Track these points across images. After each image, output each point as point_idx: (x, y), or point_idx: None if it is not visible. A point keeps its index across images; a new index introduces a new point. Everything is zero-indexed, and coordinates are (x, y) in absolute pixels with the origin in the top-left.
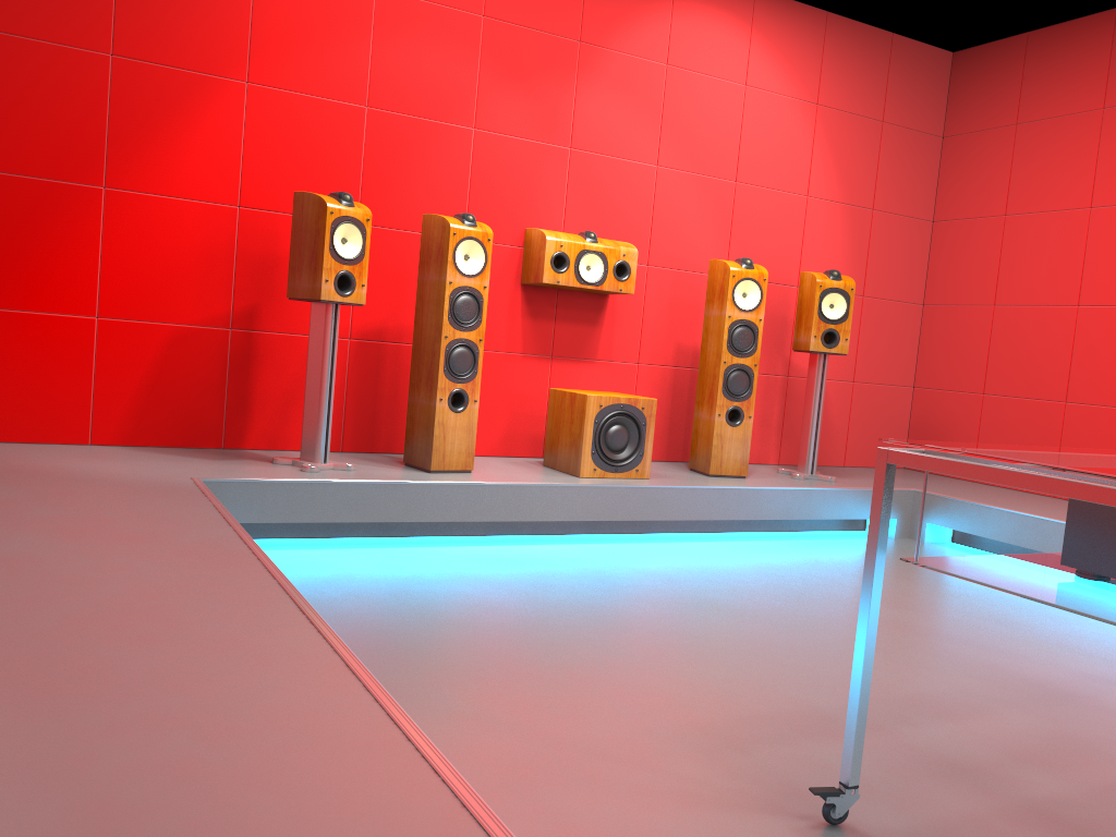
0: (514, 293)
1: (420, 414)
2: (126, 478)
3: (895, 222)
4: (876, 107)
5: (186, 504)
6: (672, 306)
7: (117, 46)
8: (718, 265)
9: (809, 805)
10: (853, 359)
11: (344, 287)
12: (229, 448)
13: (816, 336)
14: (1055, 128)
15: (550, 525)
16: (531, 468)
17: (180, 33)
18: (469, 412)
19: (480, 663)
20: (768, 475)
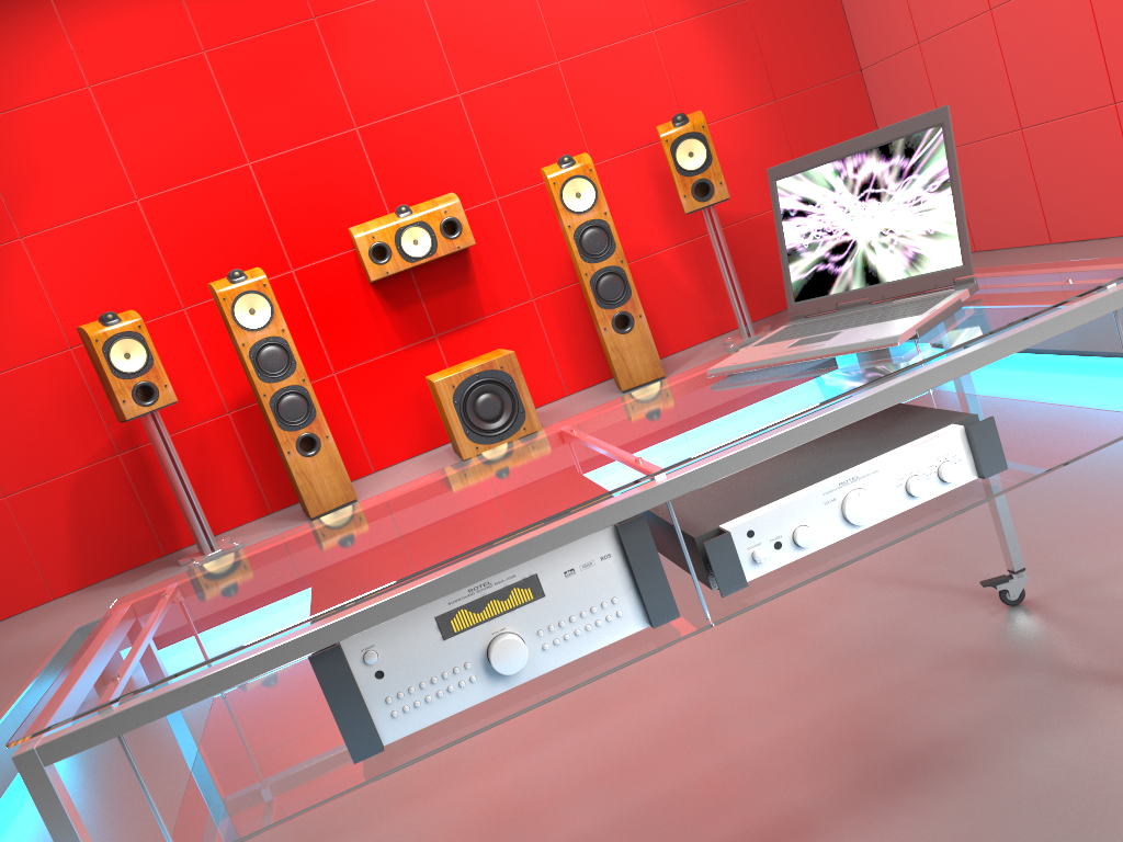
0: (368, 295)
1: (287, 468)
2: (14, 653)
3: None
4: None
5: (12, 682)
6: (546, 224)
7: None
8: (544, 174)
9: None
10: None
11: (151, 394)
12: (170, 553)
13: (686, 195)
14: None
15: None
16: (435, 462)
17: None
18: (325, 449)
19: None
20: (704, 357)
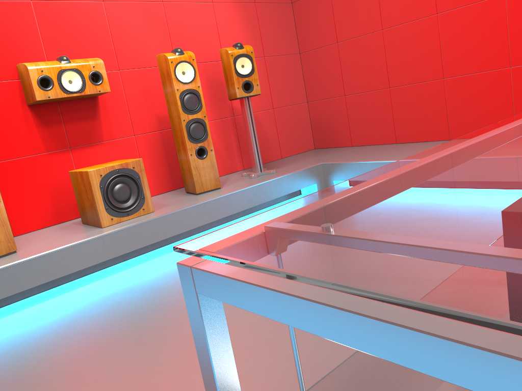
0: (25, 113)
1: None
2: None
3: (270, 8)
4: None
5: None
6: (146, 93)
7: None
8: (161, 57)
9: None
10: (269, 95)
11: None
12: None
13: (239, 87)
14: None
15: (92, 266)
16: (71, 229)
17: None
18: None
19: None
20: (236, 181)
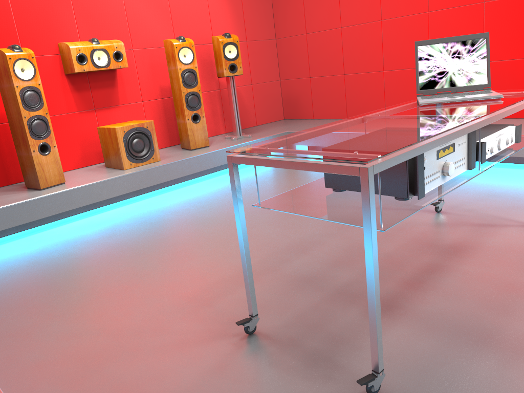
0: (63, 80)
1: (25, 161)
2: None
3: (253, 0)
4: None
5: None
6: (152, 68)
7: None
8: (168, 42)
9: (240, 327)
10: (249, 73)
11: None
12: None
13: (226, 68)
14: None
15: (116, 197)
16: (99, 170)
17: None
18: (53, 153)
19: (76, 296)
20: (220, 141)
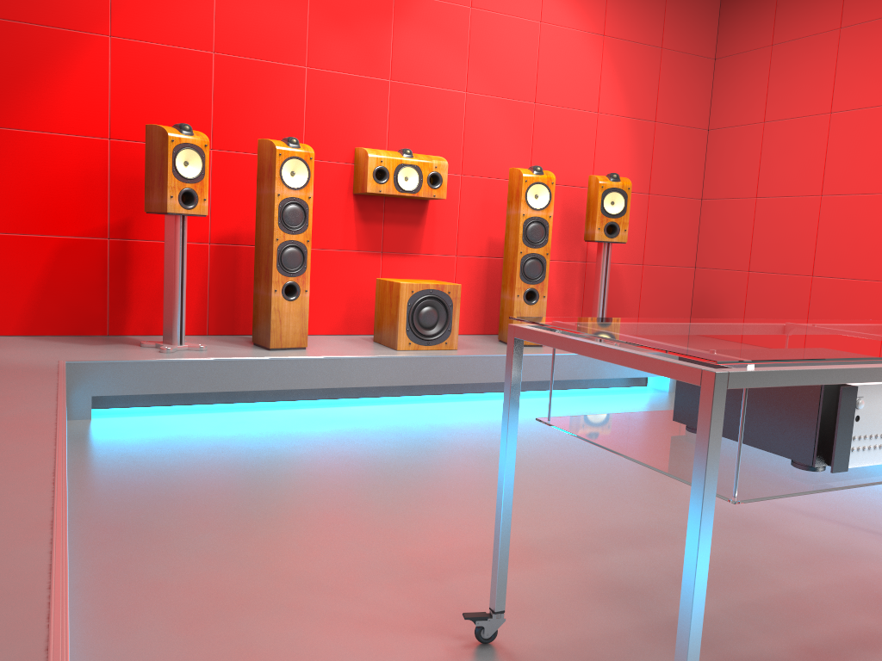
0: (348, 202)
1: (261, 303)
2: (3, 363)
3: (675, 132)
4: (656, 36)
5: (35, 383)
6: (484, 208)
7: None
8: (515, 172)
9: (472, 627)
10: (642, 246)
11: (189, 201)
12: (113, 335)
13: (600, 228)
14: (802, 46)
15: (374, 390)
16: (361, 343)
17: None
18: (301, 300)
19: (253, 508)
20: None
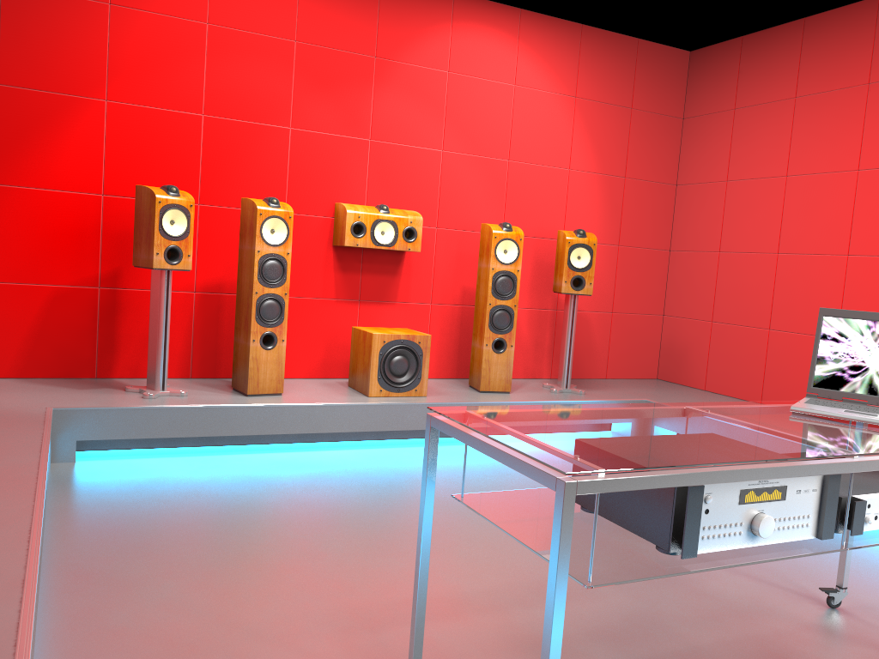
0: (328, 253)
1: (241, 351)
2: None
3: (644, 187)
4: (626, 97)
5: (22, 432)
6: (458, 259)
7: (2, 77)
8: (486, 228)
9: None
10: (612, 294)
11: (175, 257)
12: (101, 377)
13: (567, 281)
14: (761, 112)
15: (346, 434)
16: (336, 388)
17: (51, 65)
18: (278, 349)
19: (215, 556)
20: (532, 389)
